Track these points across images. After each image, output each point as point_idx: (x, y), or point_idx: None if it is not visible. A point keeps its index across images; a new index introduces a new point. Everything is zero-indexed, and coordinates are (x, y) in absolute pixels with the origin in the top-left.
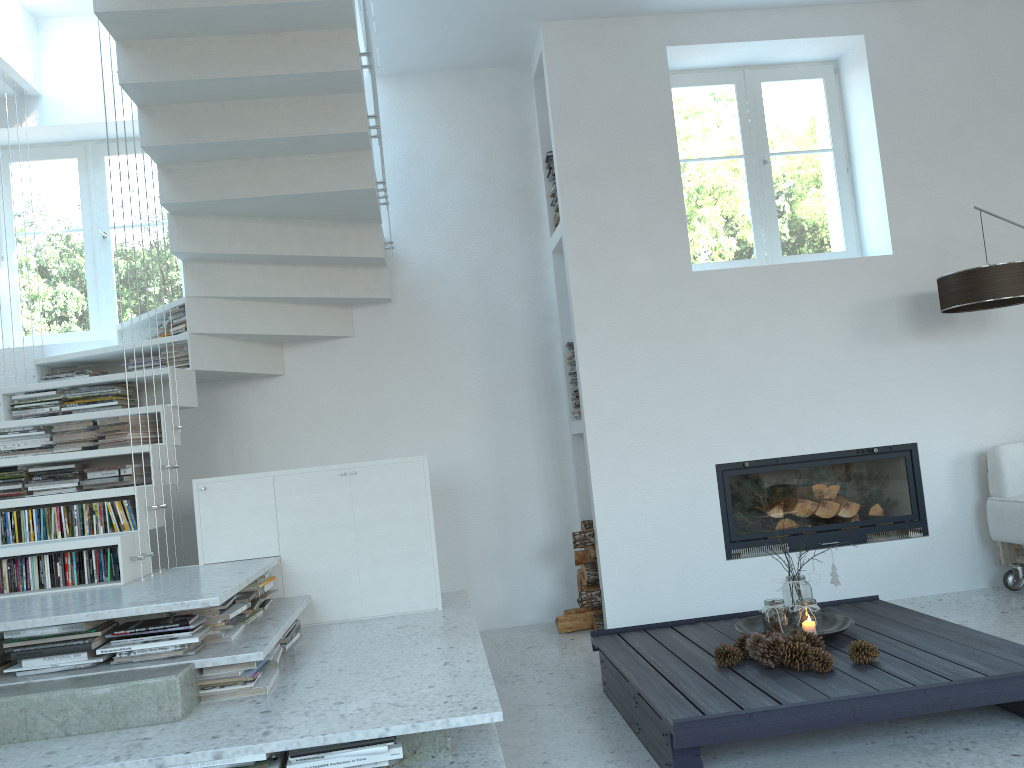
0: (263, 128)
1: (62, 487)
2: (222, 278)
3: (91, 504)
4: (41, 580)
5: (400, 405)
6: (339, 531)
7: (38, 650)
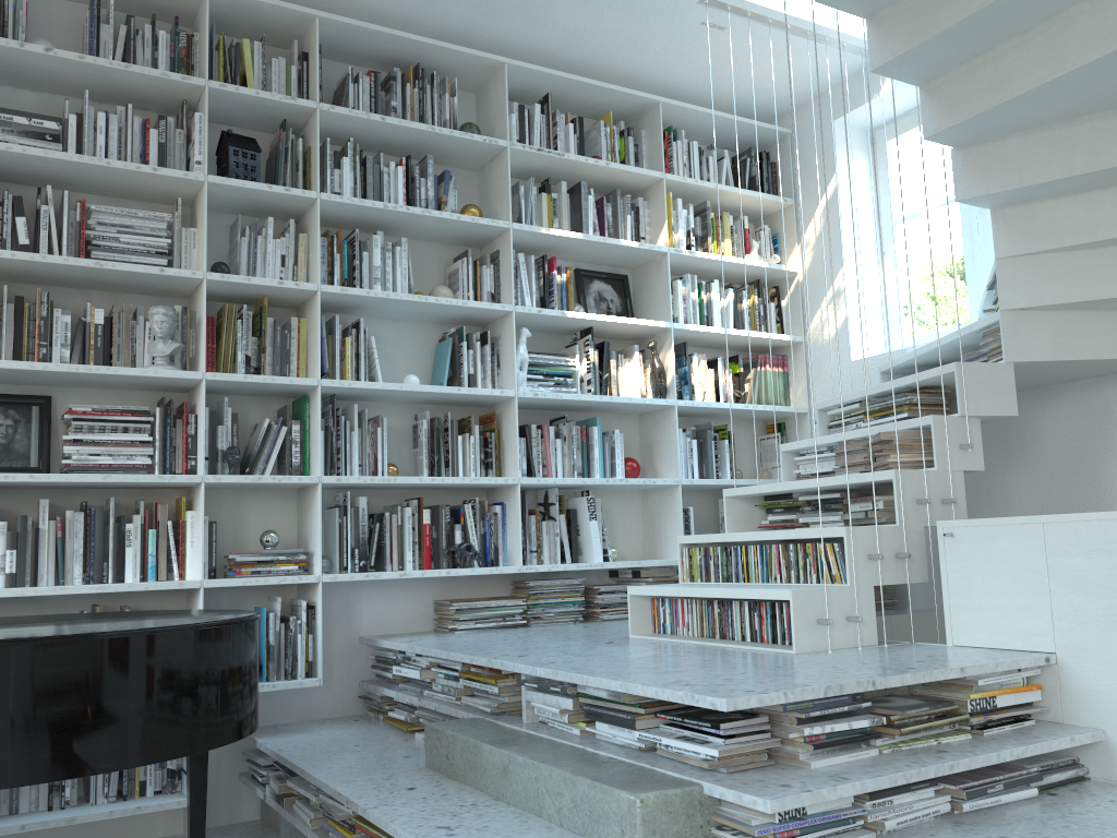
0: None
1: (831, 520)
2: (1052, 221)
3: (804, 545)
4: (743, 630)
5: None
6: None
7: (600, 713)
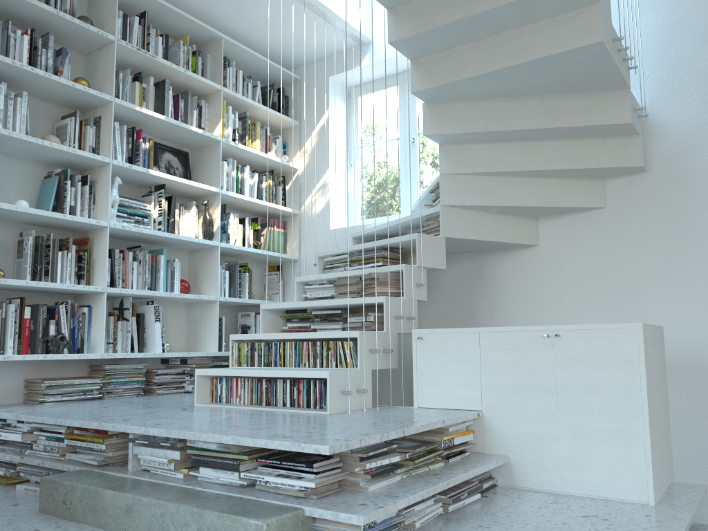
0: (484, 1)
1: (333, 328)
2: (472, 156)
3: (328, 342)
4: (284, 399)
5: (652, 275)
6: (539, 395)
7: (206, 461)
